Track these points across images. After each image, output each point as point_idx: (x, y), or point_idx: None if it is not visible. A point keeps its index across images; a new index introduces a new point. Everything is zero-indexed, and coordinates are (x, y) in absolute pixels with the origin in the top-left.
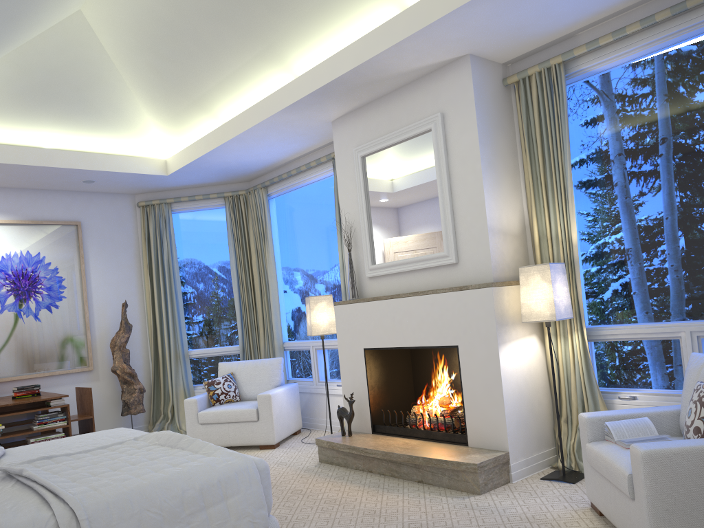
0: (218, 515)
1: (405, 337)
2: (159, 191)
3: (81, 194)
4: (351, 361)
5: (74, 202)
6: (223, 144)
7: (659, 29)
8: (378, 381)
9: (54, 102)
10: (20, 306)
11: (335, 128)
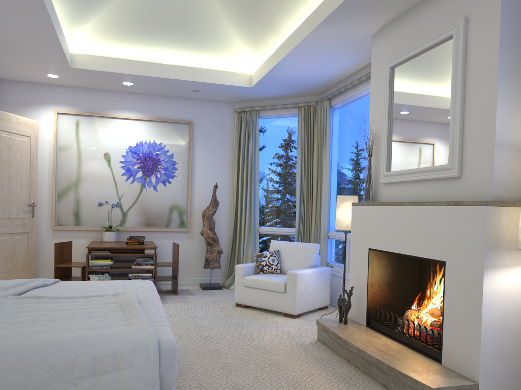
0: (106, 384)
1: (401, 244)
2: (252, 101)
3: (195, 100)
4: (358, 257)
5: (190, 106)
6: (282, 58)
7: None
8: (379, 280)
9: (166, 28)
10: (145, 180)
11: (374, 41)
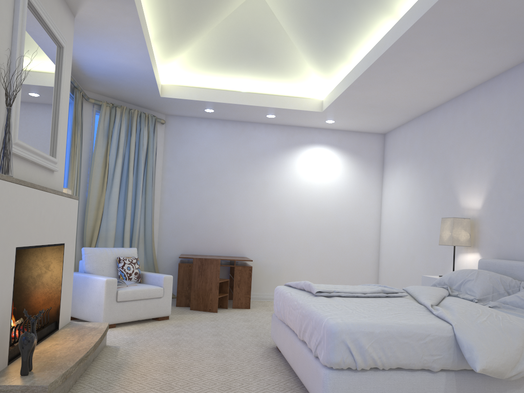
0: None
1: (44, 234)
2: None
3: None
4: (2, 267)
5: None
6: None
7: None
8: None
9: None
10: None
11: None
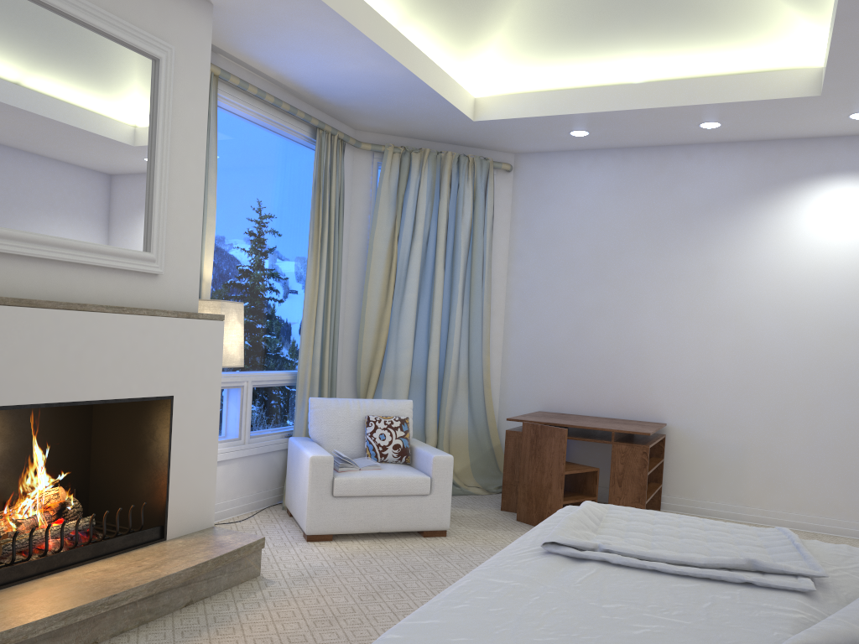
0: None
1: (85, 383)
2: None
3: None
4: None
5: None
6: None
7: (270, 111)
8: None
9: None
10: None
11: None
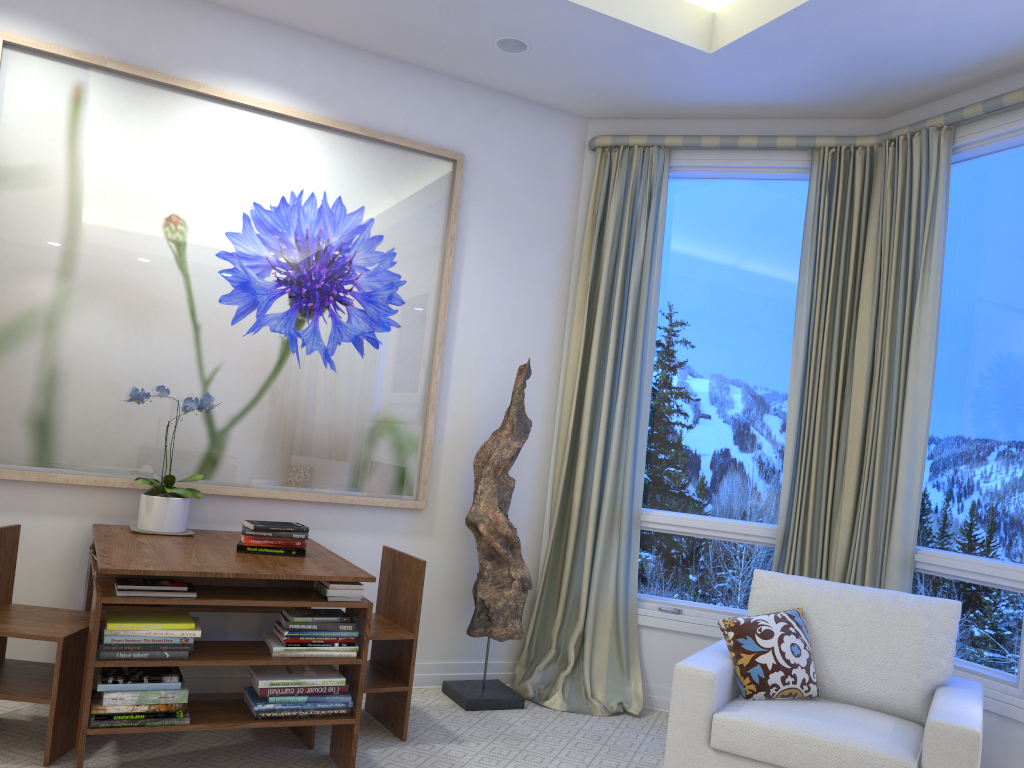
0: None
1: None
2: (648, 118)
3: (477, 91)
4: None
5: (459, 107)
6: None
7: None
8: None
9: None
10: (297, 325)
11: None
